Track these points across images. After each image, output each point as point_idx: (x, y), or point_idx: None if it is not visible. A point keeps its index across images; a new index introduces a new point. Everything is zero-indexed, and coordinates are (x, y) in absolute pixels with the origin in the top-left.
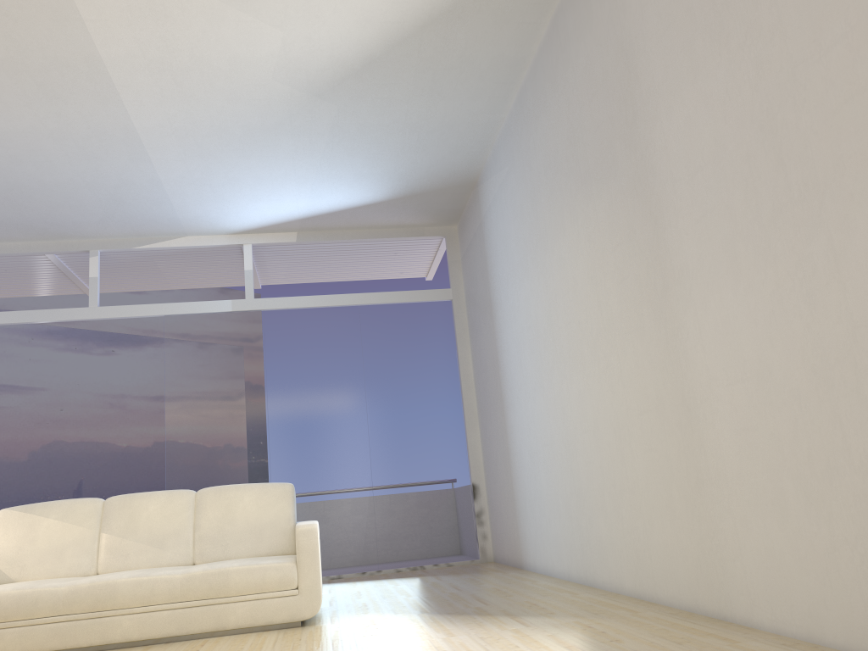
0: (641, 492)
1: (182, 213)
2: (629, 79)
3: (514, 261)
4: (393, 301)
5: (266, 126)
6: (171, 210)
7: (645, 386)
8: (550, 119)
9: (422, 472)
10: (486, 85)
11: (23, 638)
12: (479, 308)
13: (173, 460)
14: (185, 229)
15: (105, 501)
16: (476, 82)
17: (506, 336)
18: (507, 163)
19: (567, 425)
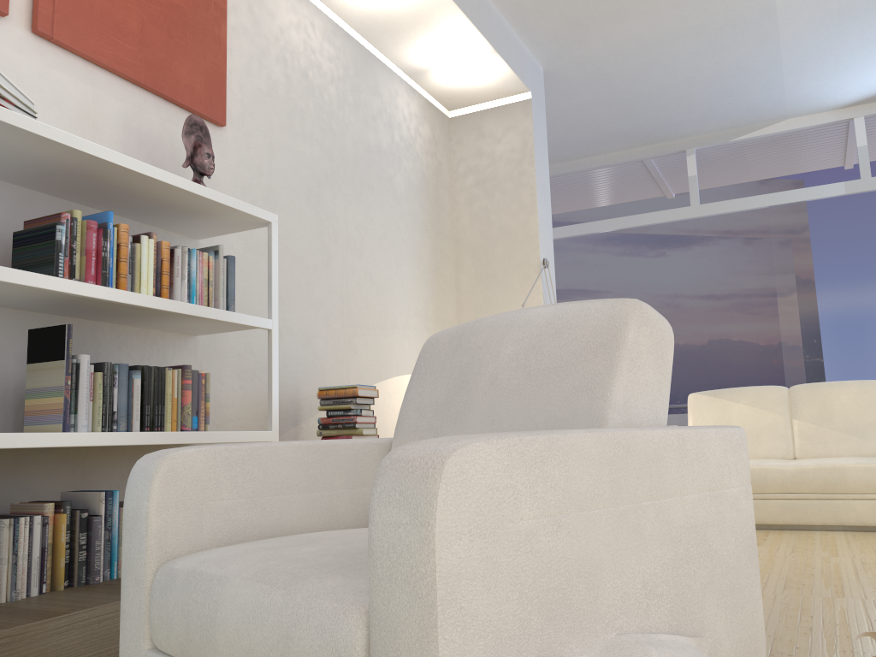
0: None
1: (791, 93)
2: None
3: None
4: None
5: None
6: (780, 92)
7: None
8: None
9: None
10: None
11: (755, 510)
12: None
13: (790, 354)
14: (787, 111)
15: (789, 389)
16: None
17: None
18: None
19: None
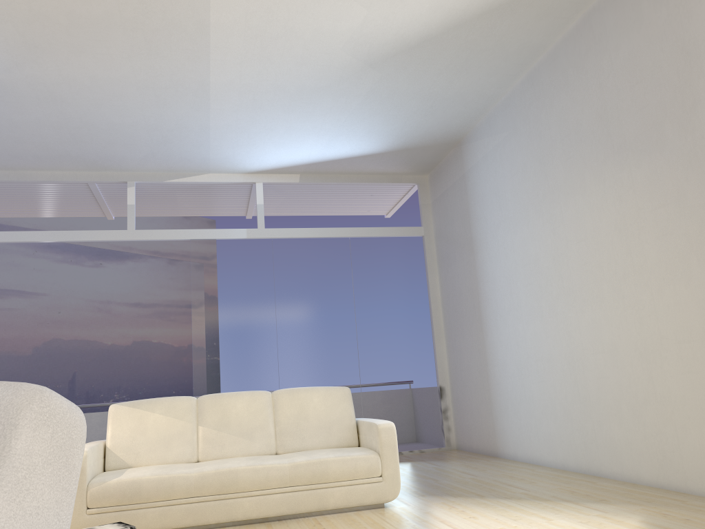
0: (673, 404)
1: (214, 154)
2: (690, 73)
3: (508, 209)
4: (377, 235)
5: (317, 87)
6: (206, 151)
7: (688, 321)
8: (573, 97)
9: (400, 376)
10: (506, 65)
11: (162, 516)
12: (454, 245)
13: (199, 361)
14: (210, 167)
15: (198, 399)
16: (499, 62)
17: (492, 269)
18: (506, 129)
19: (573, 346)
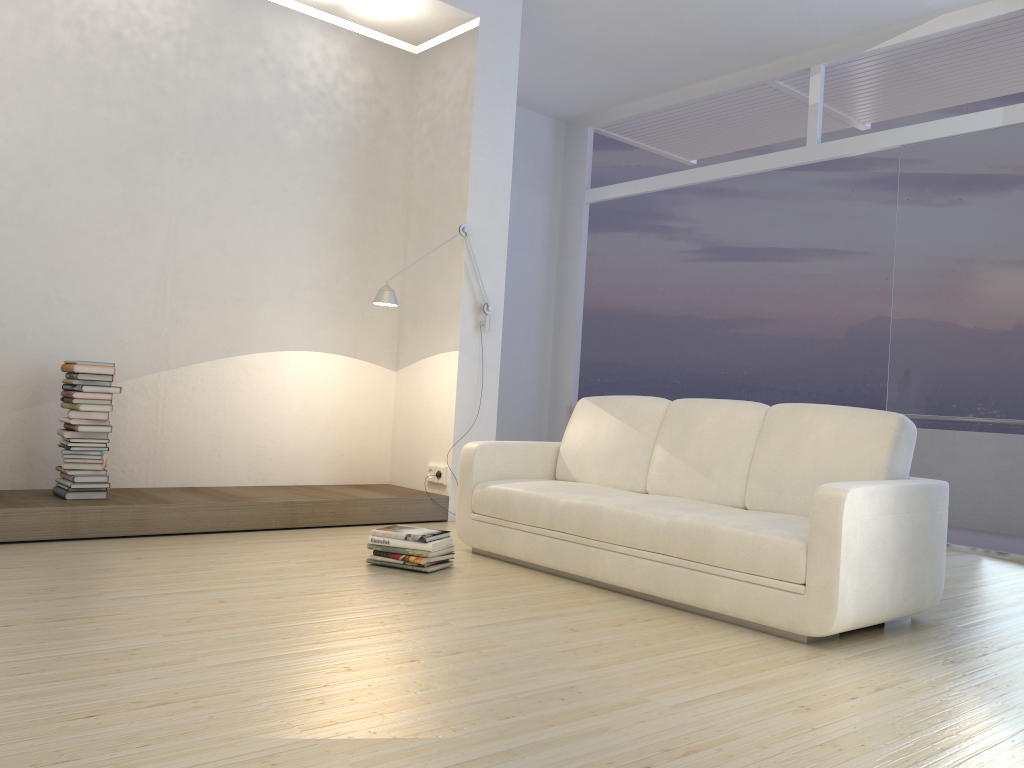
0: None
1: None
2: None
3: None
4: None
5: None
6: None
7: None
8: None
9: None
10: None
11: (526, 545)
12: None
13: (898, 356)
14: (928, 5)
15: (669, 404)
16: None
17: None
18: None
19: None
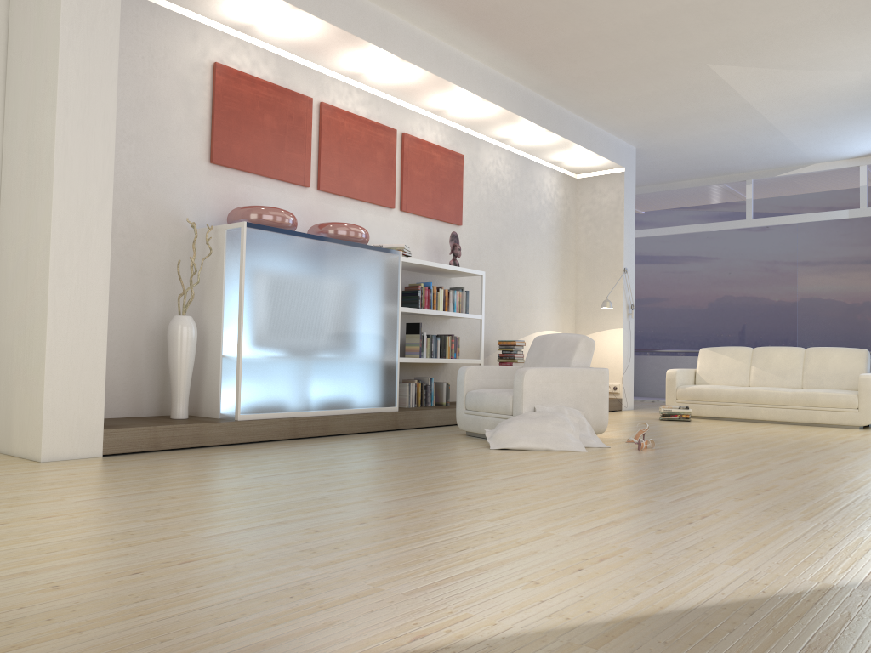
0: None
1: (809, 153)
2: None
3: None
4: None
5: (861, 108)
6: (800, 153)
7: None
8: None
9: None
10: None
11: (714, 410)
12: None
13: (802, 323)
14: (812, 160)
15: (753, 349)
16: None
17: None
18: None
19: None
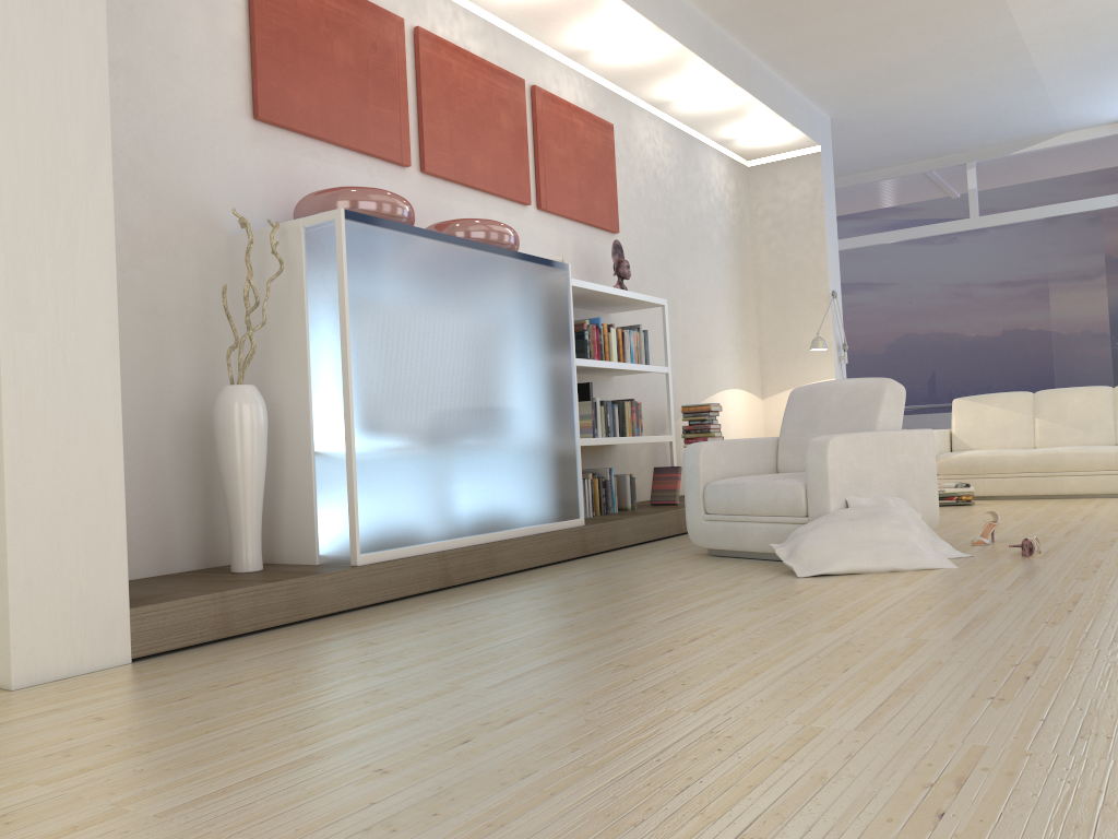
0: None
1: (1063, 116)
2: None
3: None
4: None
5: None
6: (1053, 117)
7: None
8: None
9: None
10: None
11: (996, 485)
12: None
13: (1060, 357)
14: (1063, 128)
15: (1034, 394)
16: None
17: None
18: None
19: None
